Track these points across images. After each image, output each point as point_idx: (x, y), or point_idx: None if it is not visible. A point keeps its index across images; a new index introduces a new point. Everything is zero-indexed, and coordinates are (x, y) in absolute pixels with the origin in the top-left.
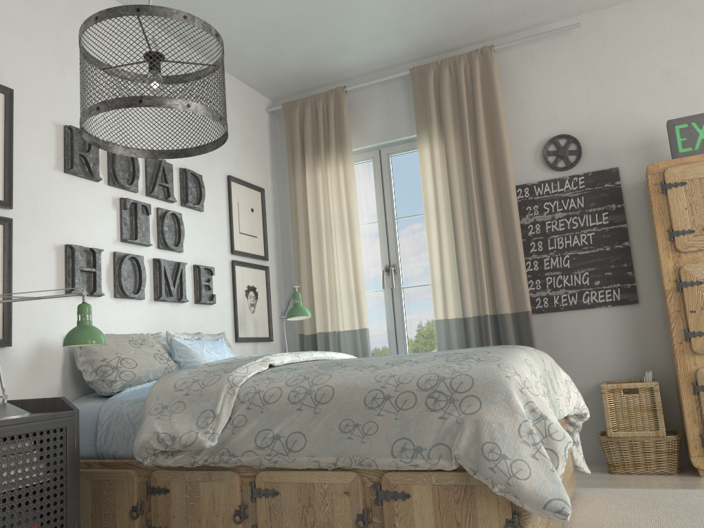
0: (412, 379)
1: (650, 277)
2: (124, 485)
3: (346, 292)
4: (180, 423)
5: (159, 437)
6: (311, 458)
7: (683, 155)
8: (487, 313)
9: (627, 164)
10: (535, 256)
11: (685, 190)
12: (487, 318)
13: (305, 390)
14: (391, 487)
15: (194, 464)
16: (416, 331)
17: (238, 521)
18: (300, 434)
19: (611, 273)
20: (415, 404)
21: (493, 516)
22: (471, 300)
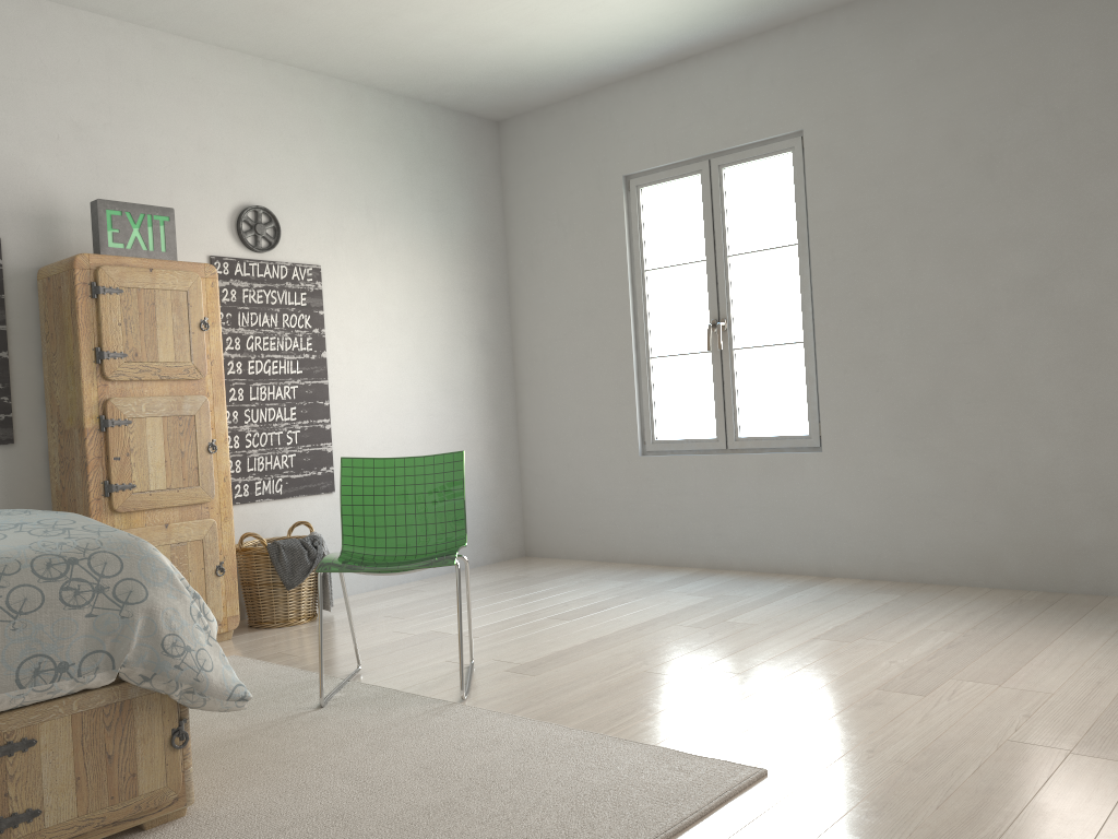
0: (20, 567)
1: (33, 407)
2: None
3: None
4: None
5: None
6: None
7: (114, 252)
8: None
9: (14, 237)
10: None
11: (122, 300)
12: None
13: None
14: (3, 738)
15: None
16: None
17: None
18: None
19: None
20: (44, 602)
21: (157, 731)
22: None
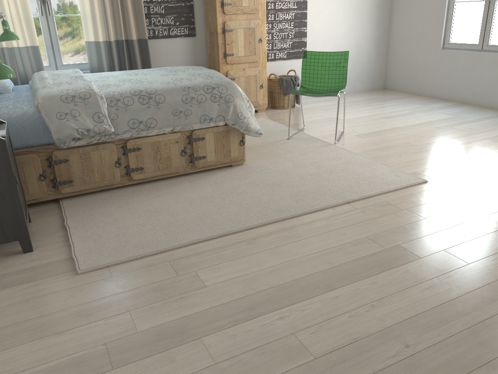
0: (200, 89)
1: (201, 23)
2: (30, 164)
3: (18, 18)
4: (85, 121)
5: (78, 131)
6: (161, 130)
7: None
8: (123, 39)
9: None
10: (145, 4)
11: None
12: (124, 42)
13: (147, 97)
14: (197, 136)
15: (90, 143)
16: (67, 47)
17: (118, 166)
18: (153, 119)
19: (184, 19)
20: (206, 100)
21: (236, 140)
22: (112, 29)
